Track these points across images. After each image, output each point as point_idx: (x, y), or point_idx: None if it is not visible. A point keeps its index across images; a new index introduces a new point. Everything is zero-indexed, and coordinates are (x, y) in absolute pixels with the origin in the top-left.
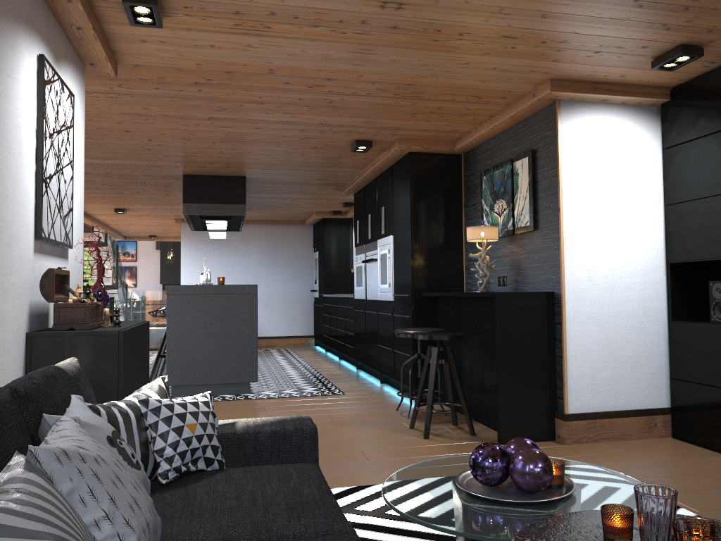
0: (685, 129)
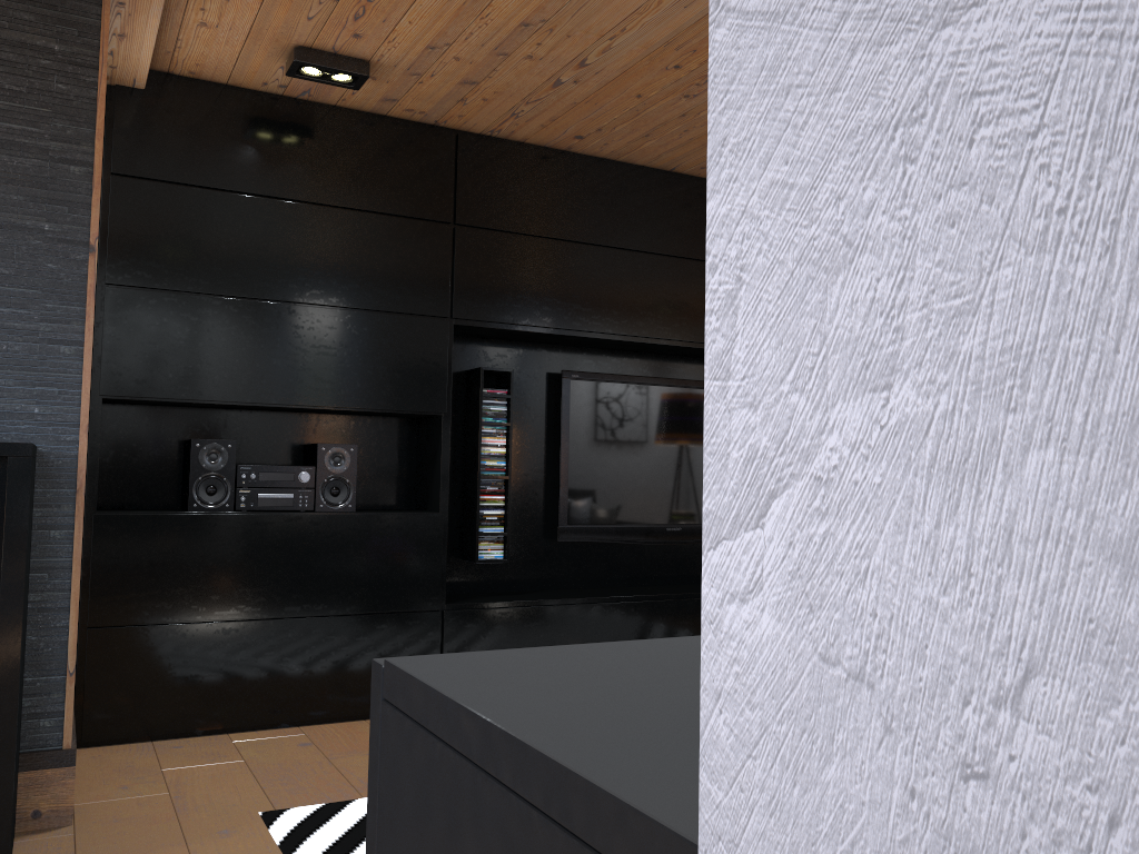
0: (182, 162)
